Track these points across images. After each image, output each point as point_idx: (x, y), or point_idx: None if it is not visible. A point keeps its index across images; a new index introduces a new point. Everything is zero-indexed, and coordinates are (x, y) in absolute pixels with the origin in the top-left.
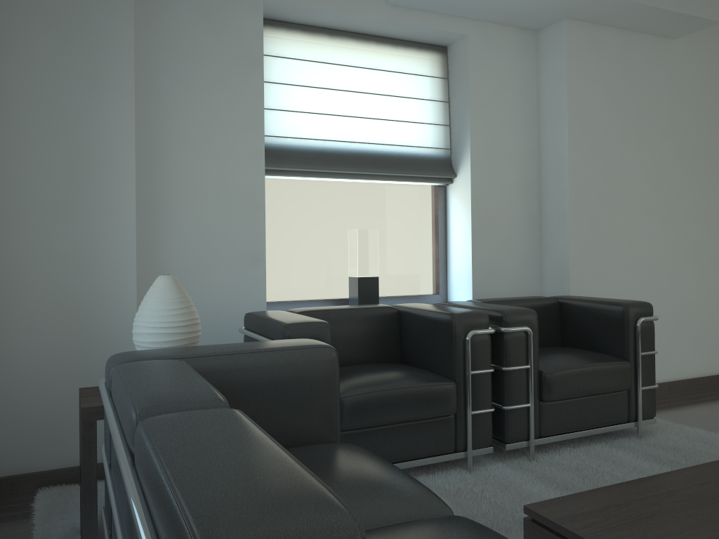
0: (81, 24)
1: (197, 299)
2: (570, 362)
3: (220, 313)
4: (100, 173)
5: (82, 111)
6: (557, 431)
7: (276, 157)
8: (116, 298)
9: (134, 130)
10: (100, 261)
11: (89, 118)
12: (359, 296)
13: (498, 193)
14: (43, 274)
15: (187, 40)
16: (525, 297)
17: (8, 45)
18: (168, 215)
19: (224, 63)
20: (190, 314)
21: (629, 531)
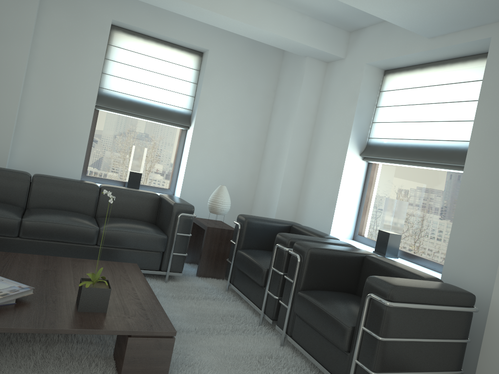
0: (289, 98)
1: (312, 217)
2: (315, 296)
3: (316, 227)
4: (281, 155)
5: (282, 131)
6: (297, 340)
7: (372, 150)
8: (273, 204)
9: (291, 137)
10: (273, 189)
11: (283, 133)
12: (376, 242)
13: (490, 182)
14: (264, 191)
15: (335, 94)
16: (404, 267)
17: (276, 110)
18: (313, 176)
19: (344, 102)
20: (215, 198)
21: (104, 265)
